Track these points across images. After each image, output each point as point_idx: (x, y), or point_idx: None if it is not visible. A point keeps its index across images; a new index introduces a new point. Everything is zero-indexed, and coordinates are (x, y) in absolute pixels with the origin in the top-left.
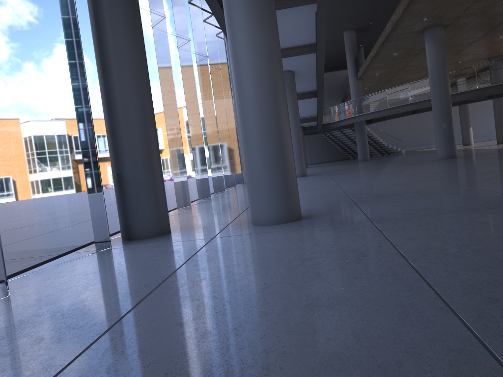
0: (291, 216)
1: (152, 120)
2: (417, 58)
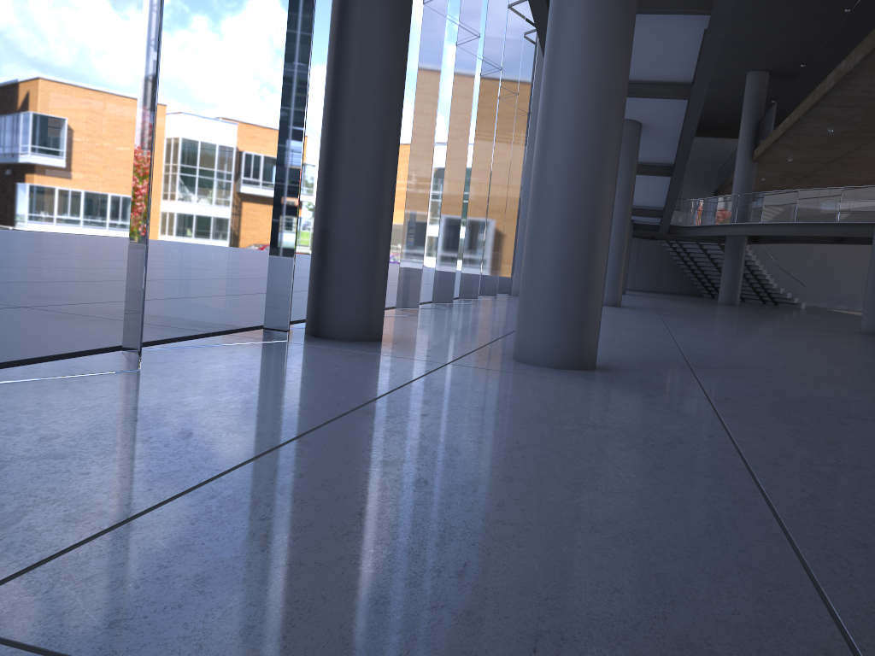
0: (578, 361)
1: (393, 156)
2: (870, 145)
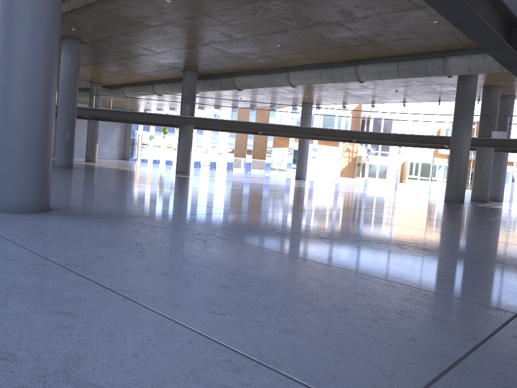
0: (46, 206)
1: None
2: None
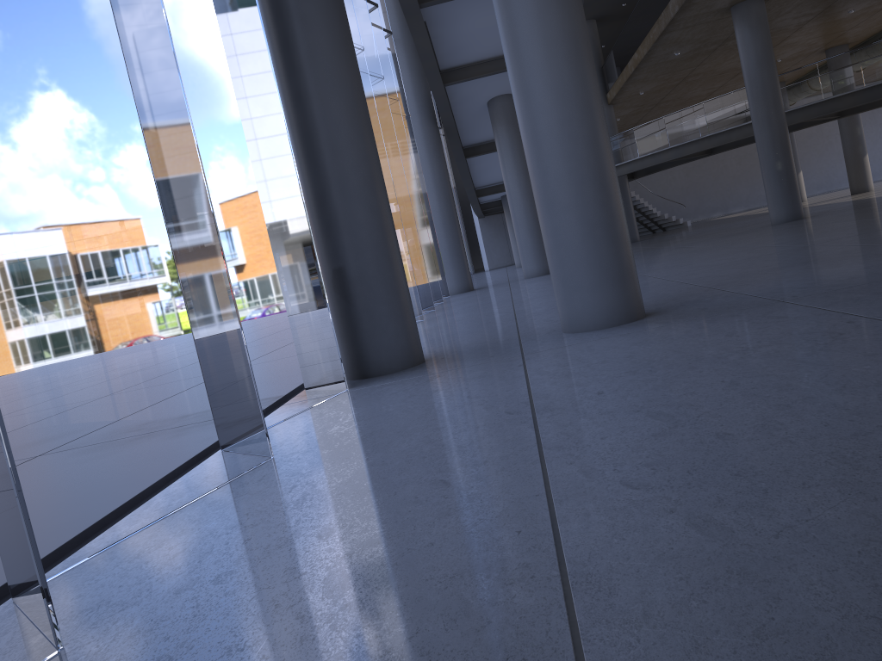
0: (633, 312)
1: (381, 175)
2: (711, 58)
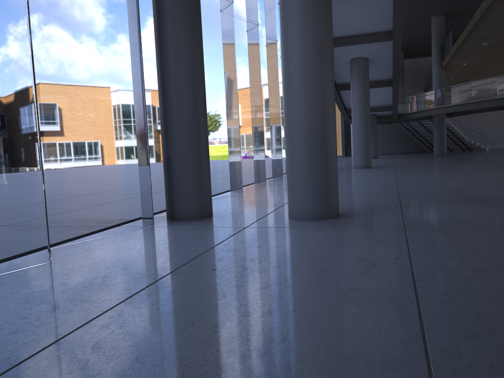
0: (326, 214)
1: (202, 107)
2: None
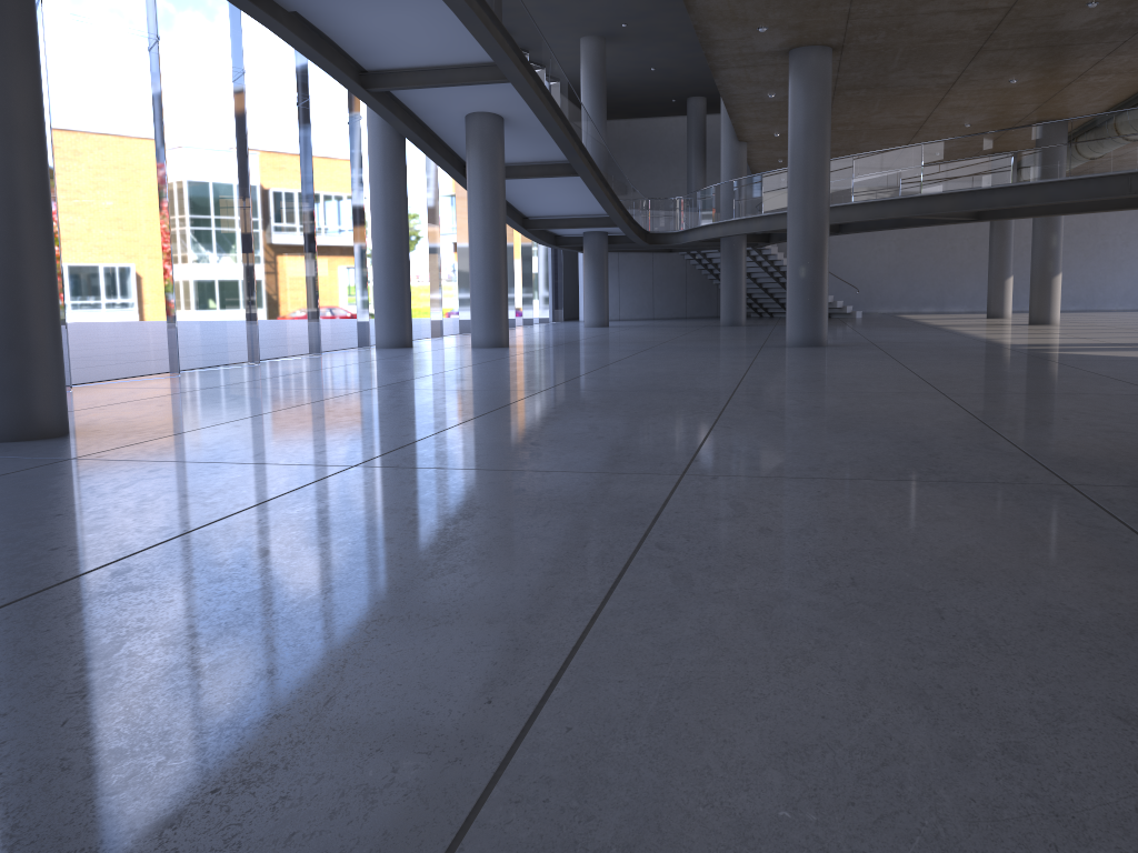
0: (11, 431)
1: None
2: (841, 108)
